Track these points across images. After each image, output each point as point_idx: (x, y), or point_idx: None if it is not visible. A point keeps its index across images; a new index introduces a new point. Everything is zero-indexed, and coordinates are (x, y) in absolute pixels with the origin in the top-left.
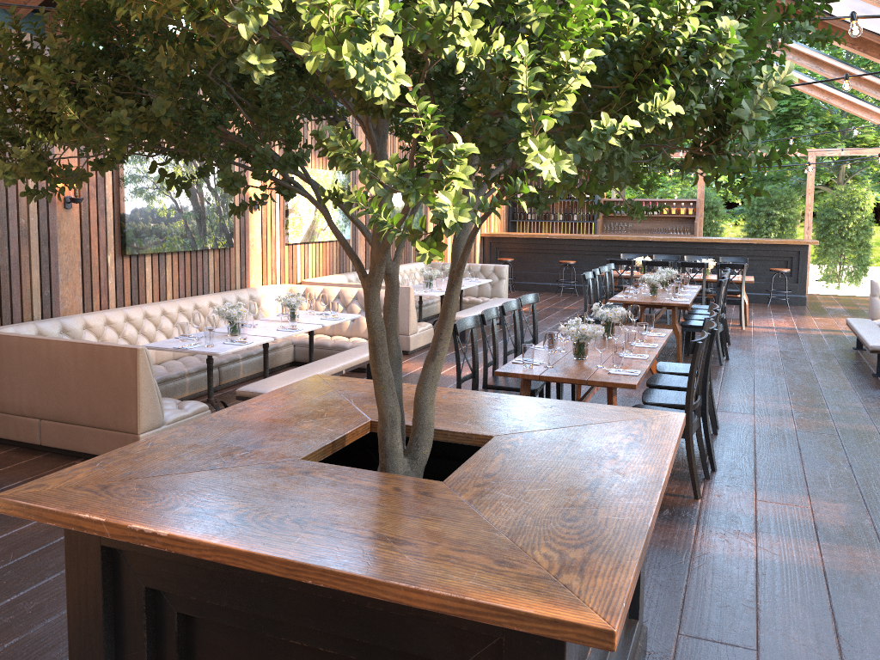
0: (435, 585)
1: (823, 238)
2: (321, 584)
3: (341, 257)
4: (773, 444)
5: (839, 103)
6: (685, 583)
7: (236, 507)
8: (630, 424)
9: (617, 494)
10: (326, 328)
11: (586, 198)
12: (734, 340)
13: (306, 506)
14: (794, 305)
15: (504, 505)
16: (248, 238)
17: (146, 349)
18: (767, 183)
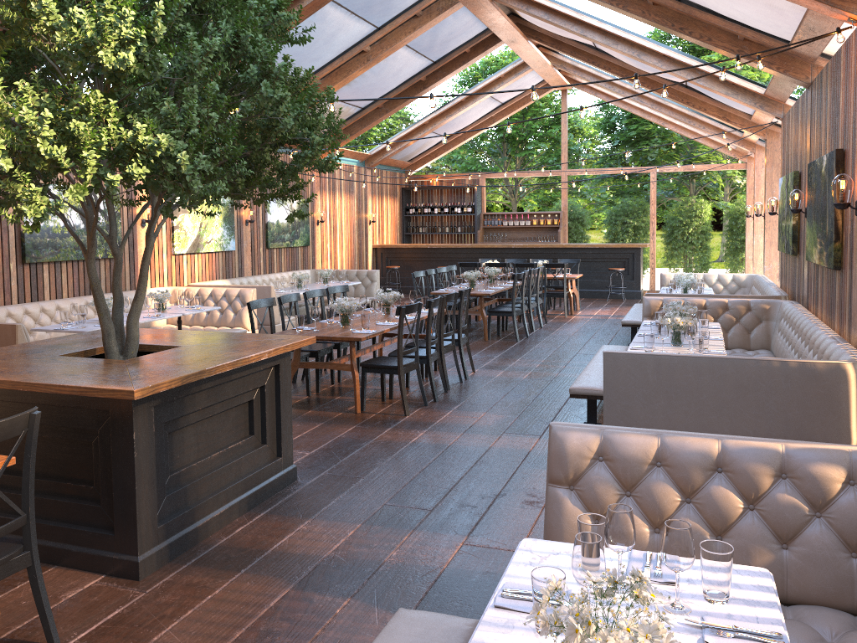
0: (72, 384)
1: (670, 242)
2: (26, 390)
3: (227, 265)
4: (497, 386)
5: (672, 127)
6: (352, 453)
7: (3, 369)
8: (272, 340)
9: (210, 361)
10: (201, 321)
11: (468, 213)
12: (548, 325)
13: (40, 368)
14: (632, 299)
15: (143, 365)
16: (137, 250)
17: (23, 325)
18: (626, 196)
